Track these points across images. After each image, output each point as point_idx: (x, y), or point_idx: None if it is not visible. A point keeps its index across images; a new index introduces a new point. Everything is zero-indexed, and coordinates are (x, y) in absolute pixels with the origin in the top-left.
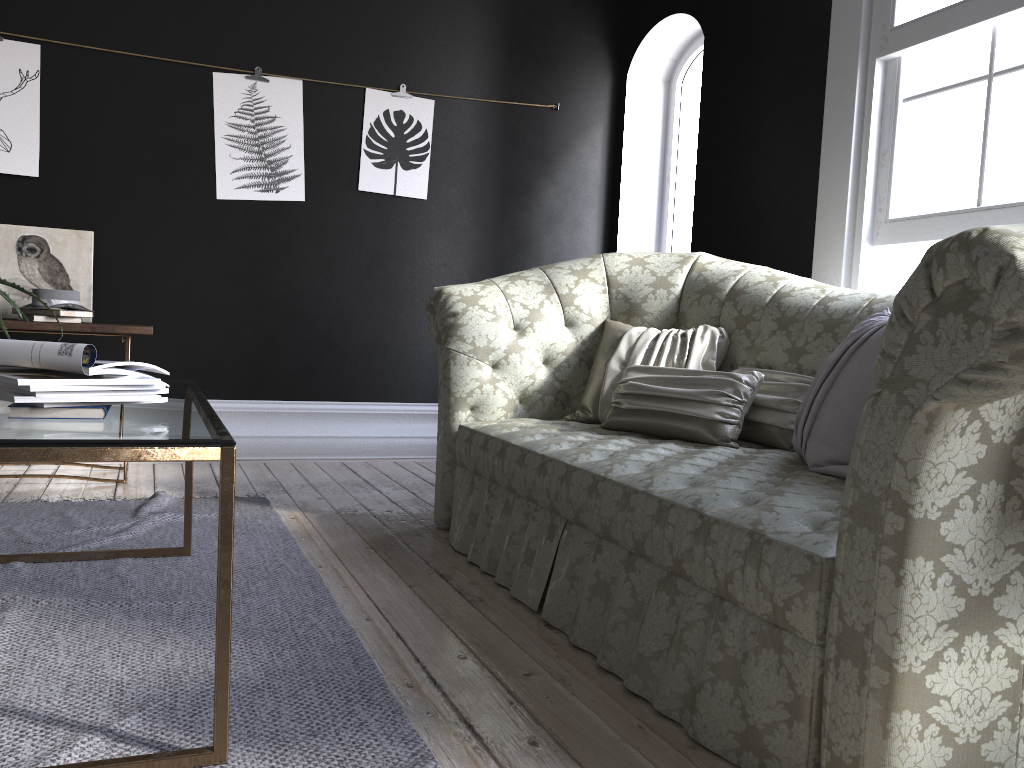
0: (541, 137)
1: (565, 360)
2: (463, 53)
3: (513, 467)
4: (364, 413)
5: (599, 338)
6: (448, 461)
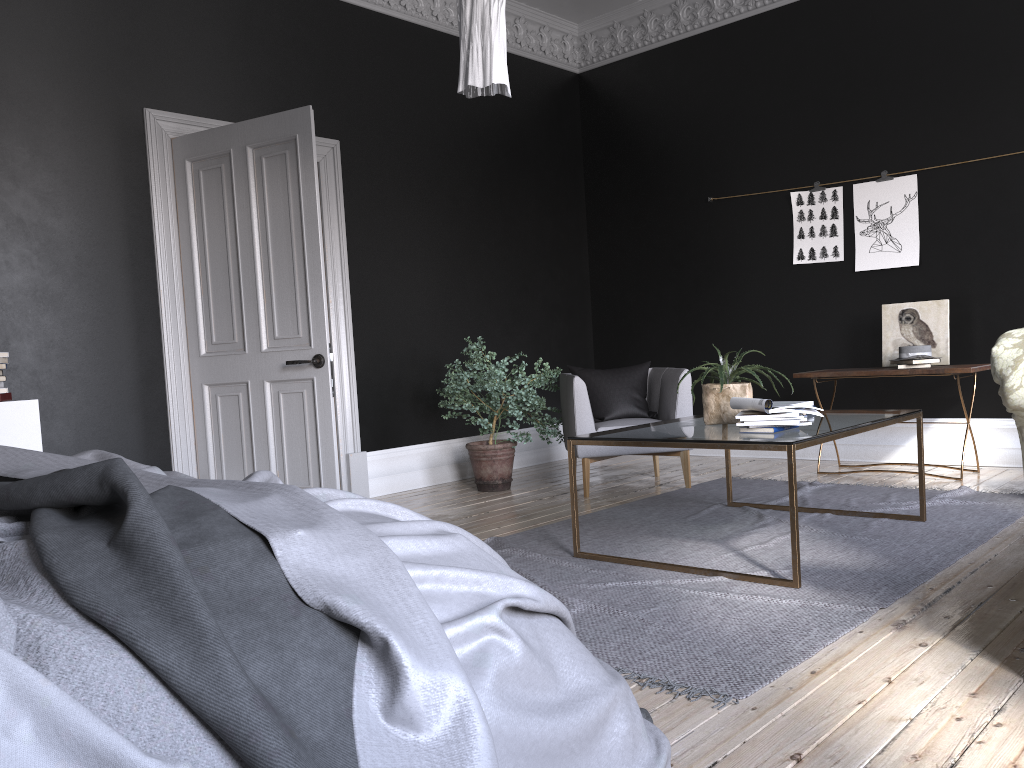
0: None
1: None
2: None
3: None
4: None
5: None
6: None
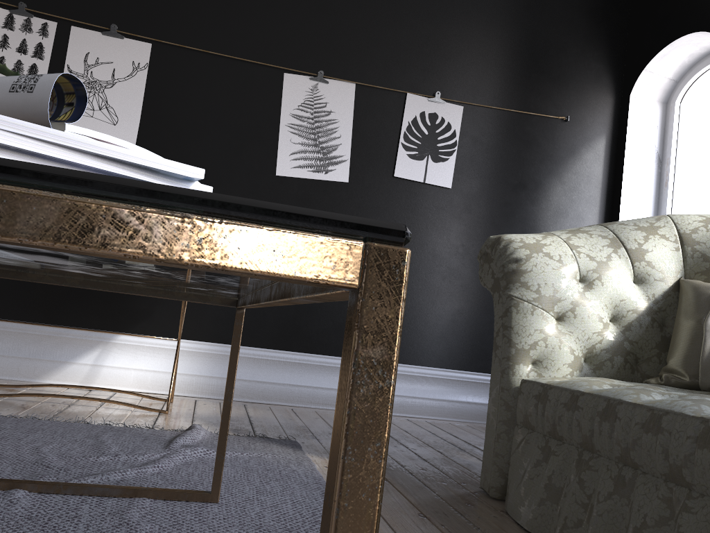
0: (552, 143)
1: (636, 319)
2: (489, 70)
3: (636, 432)
4: None
5: (673, 298)
6: (505, 420)
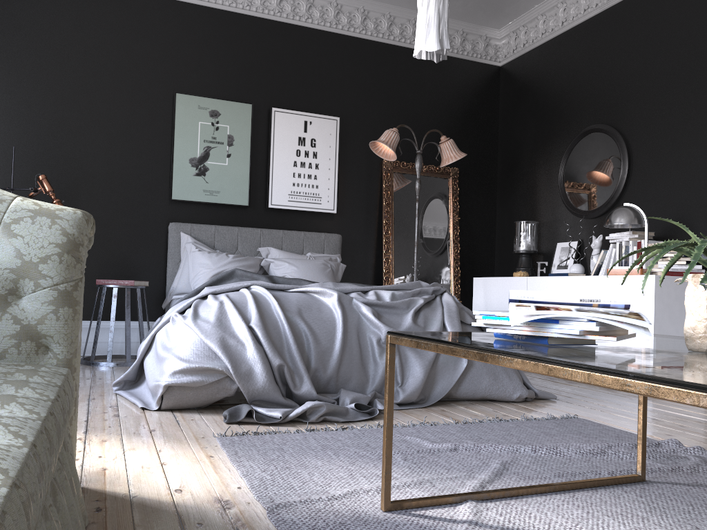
0: None
1: None
2: None
3: None
4: None
5: None
6: None
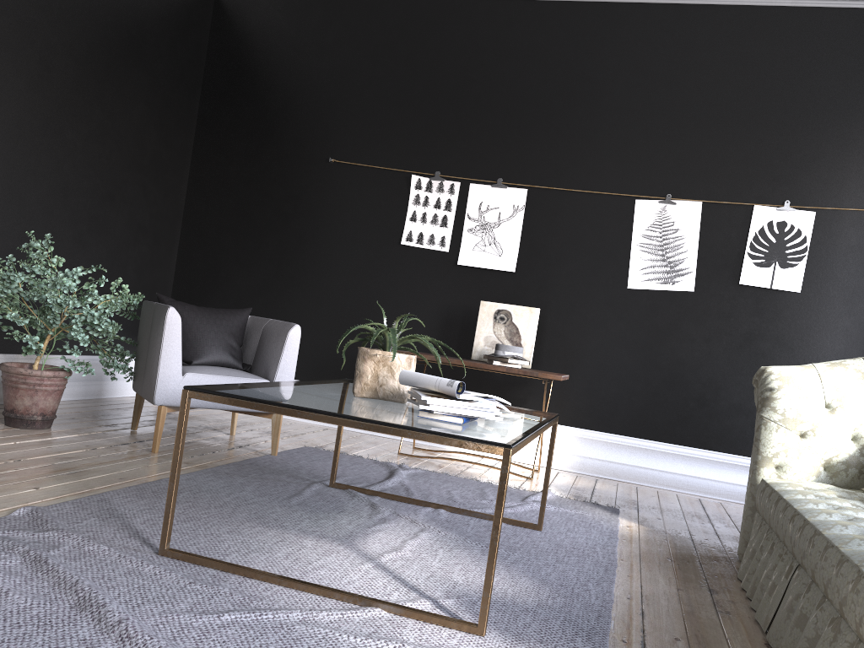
0: None
1: None
2: (847, 172)
3: (778, 516)
4: (724, 462)
5: None
6: (750, 506)
